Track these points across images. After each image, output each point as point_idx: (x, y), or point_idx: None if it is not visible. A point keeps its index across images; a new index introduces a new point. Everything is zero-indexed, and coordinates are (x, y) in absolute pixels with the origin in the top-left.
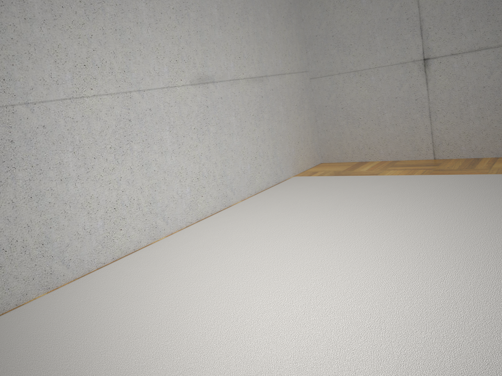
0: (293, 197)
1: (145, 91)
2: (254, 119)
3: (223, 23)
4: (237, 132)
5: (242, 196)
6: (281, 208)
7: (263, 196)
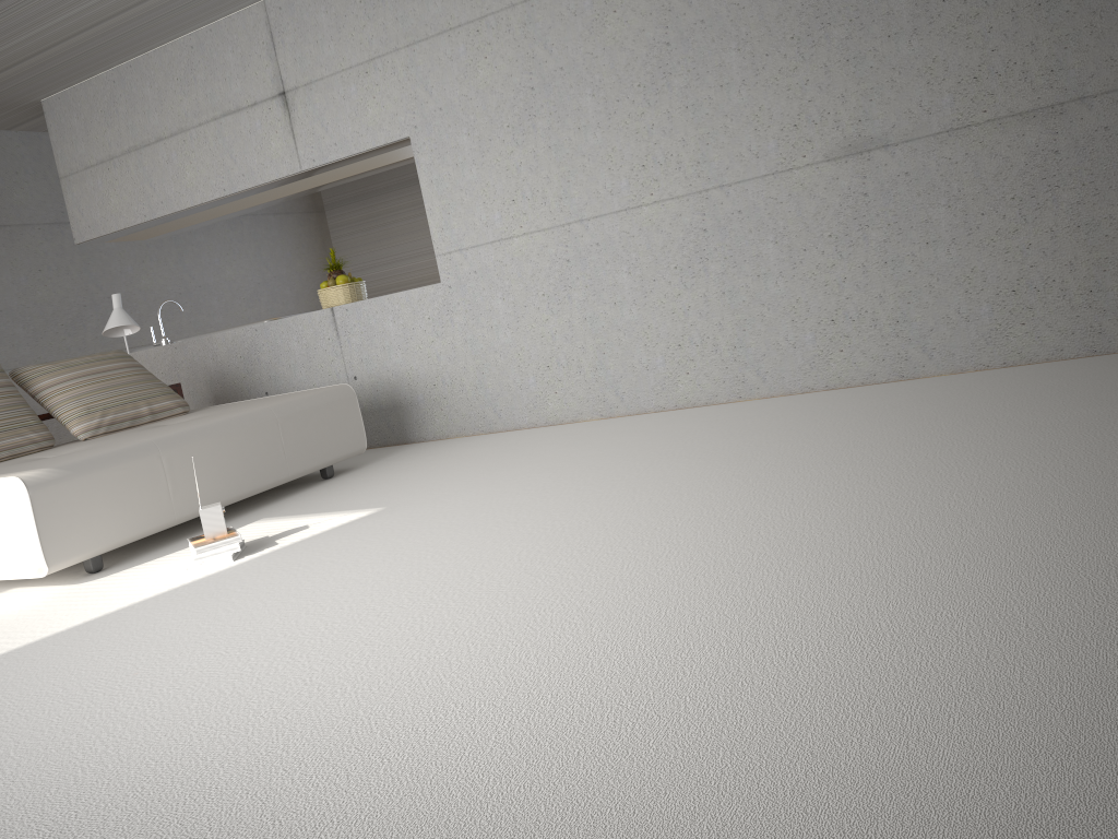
0: (975, 389)
1: (731, 186)
2: (1017, 206)
3: (924, 20)
4: (950, 238)
5: (957, 366)
6: (894, 402)
7: (987, 374)
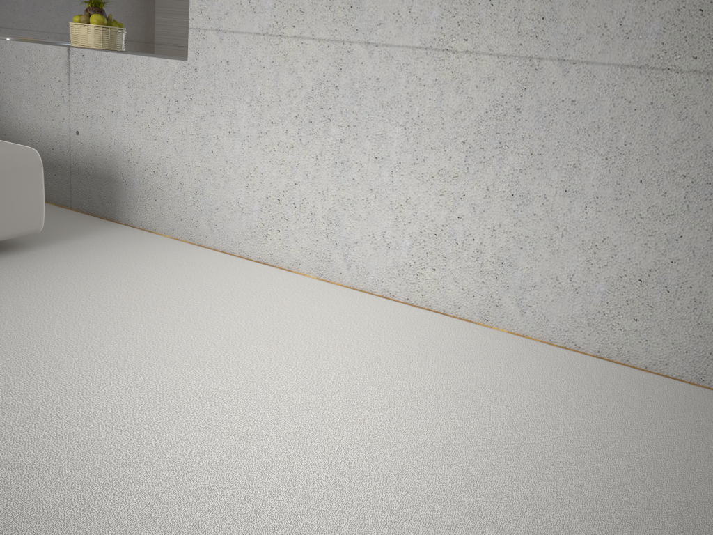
0: None
1: (575, 65)
2: None
3: None
4: None
5: None
6: None
7: None
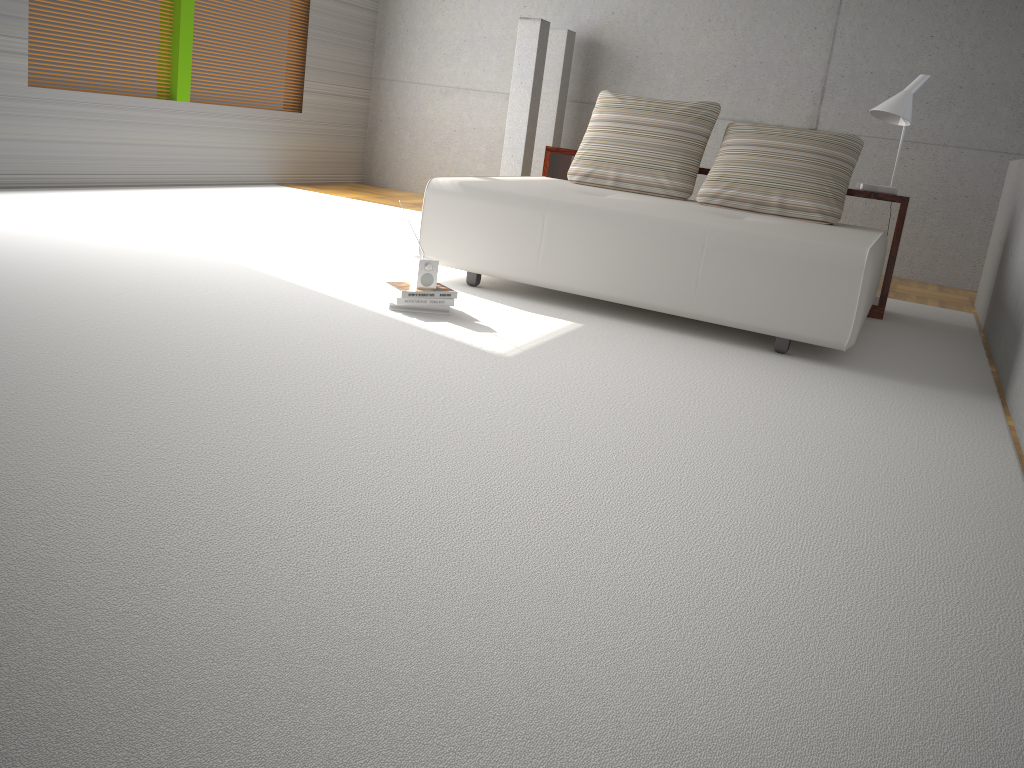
0: None
1: None
2: None
3: None
4: None
5: None
6: None
7: None
